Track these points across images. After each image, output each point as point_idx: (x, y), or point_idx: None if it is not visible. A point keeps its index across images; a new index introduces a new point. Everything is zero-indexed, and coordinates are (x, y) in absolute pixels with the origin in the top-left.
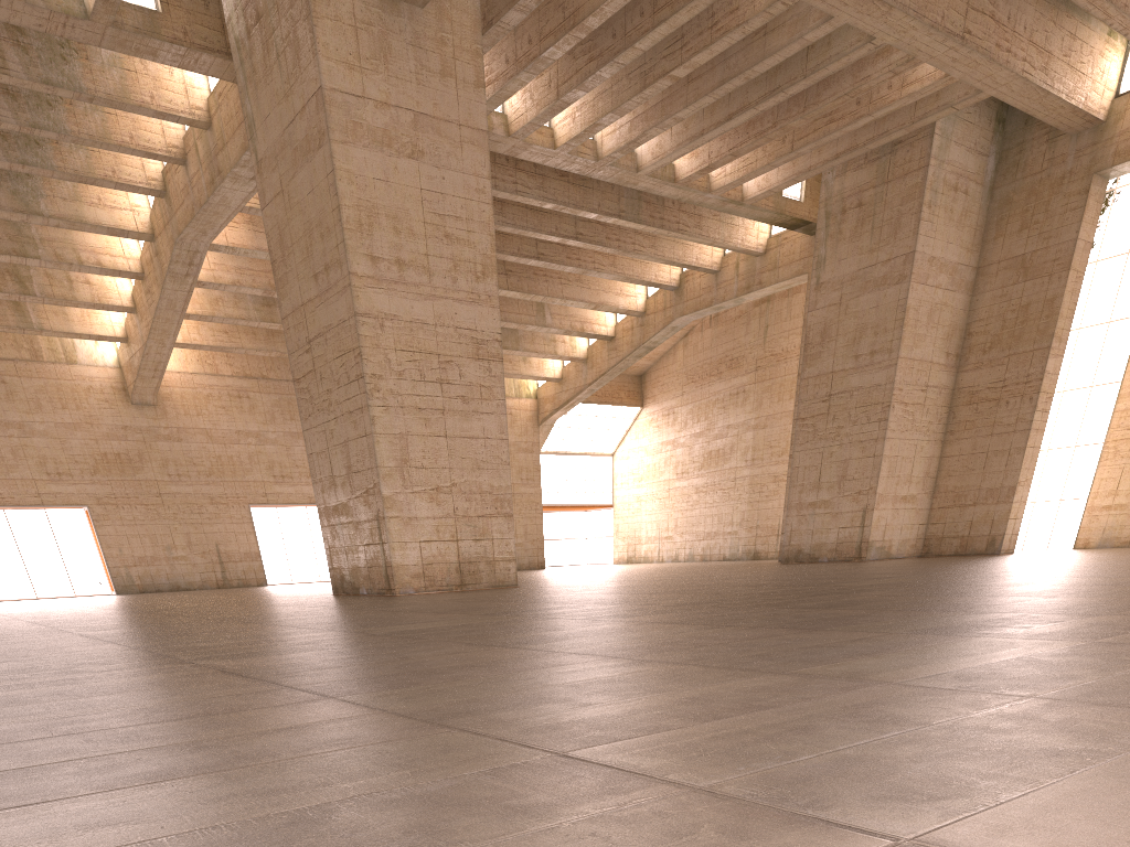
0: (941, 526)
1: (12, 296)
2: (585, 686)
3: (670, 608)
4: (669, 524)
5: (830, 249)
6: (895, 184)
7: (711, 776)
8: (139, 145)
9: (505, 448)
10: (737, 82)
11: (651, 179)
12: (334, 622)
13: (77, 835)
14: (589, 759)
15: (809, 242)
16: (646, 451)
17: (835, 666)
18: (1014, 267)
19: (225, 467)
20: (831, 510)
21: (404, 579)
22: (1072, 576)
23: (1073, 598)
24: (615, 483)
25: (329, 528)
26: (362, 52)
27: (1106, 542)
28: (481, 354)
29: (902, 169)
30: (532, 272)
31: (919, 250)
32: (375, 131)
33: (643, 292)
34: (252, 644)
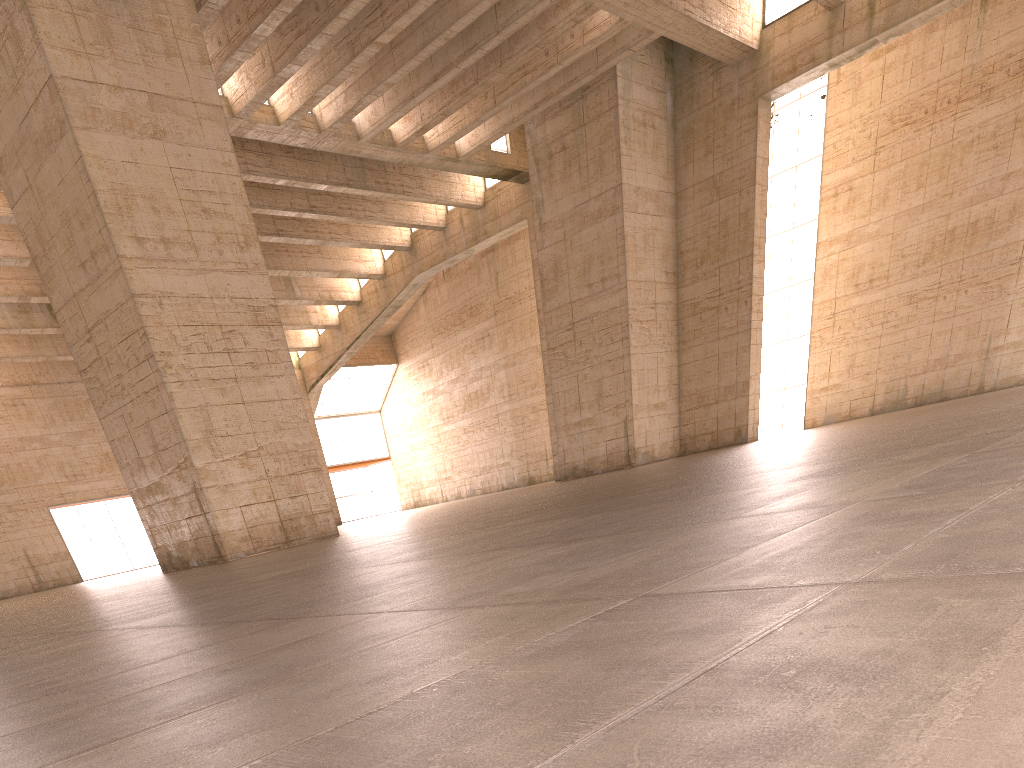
0: (692, 426)
1: None
2: (554, 561)
3: (519, 515)
4: (446, 466)
5: (546, 192)
6: (592, 126)
7: (845, 574)
8: None
9: (301, 407)
10: (438, 43)
11: (373, 145)
12: (200, 584)
13: (209, 752)
14: (682, 592)
15: (522, 190)
16: (410, 403)
17: (773, 506)
18: (708, 188)
19: (16, 474)
20: (596, 426)
21: (233, 544)
22: (845, 437)
23: (882, 443)
24: (388, 437)
25: (146, 509)
26: (85, 38)
27: (830, 418)
28: (260, 320)
29: (595, 111)
30: (274, 250)
31: (625, 183)
32: (114, 115)
33: (380, 256)
34: (140, 609)
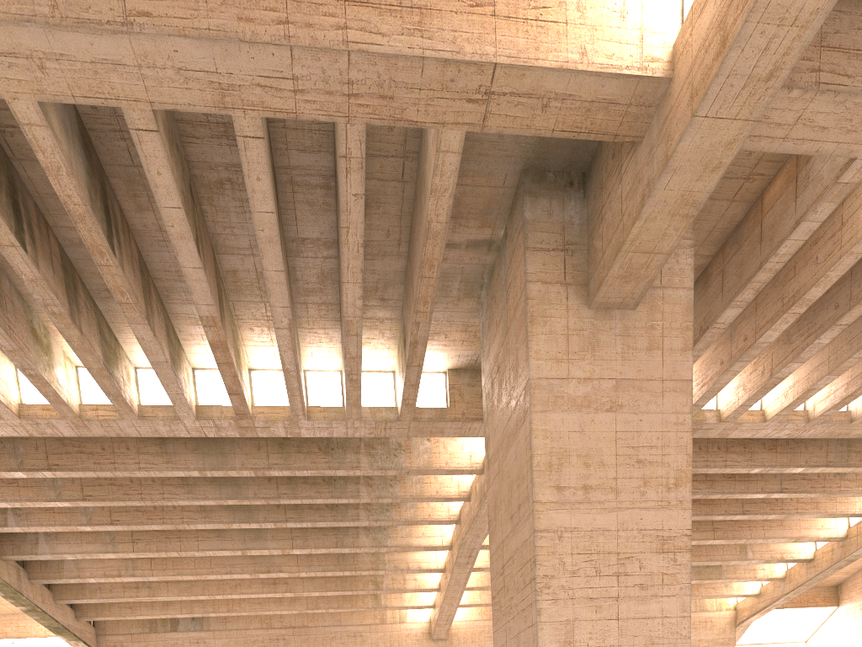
0: None
1: (369, 591)
2: None
3: None
4: None
5: None
6: None
7: None
8: (441, 494)
9: (686, 624)
10: None
11: None
12: None
13: None
14: None
15: None
16: (841, 635)
17: None
18: None
19: None
20: None
21: None
22: None
23: None
24: None
25: None
26: (571, 349)
27: None
28: (666, 548)
29: None
30: (737, 526)
31: None
32: (575, 399)
33: (845, 524)
34: None
